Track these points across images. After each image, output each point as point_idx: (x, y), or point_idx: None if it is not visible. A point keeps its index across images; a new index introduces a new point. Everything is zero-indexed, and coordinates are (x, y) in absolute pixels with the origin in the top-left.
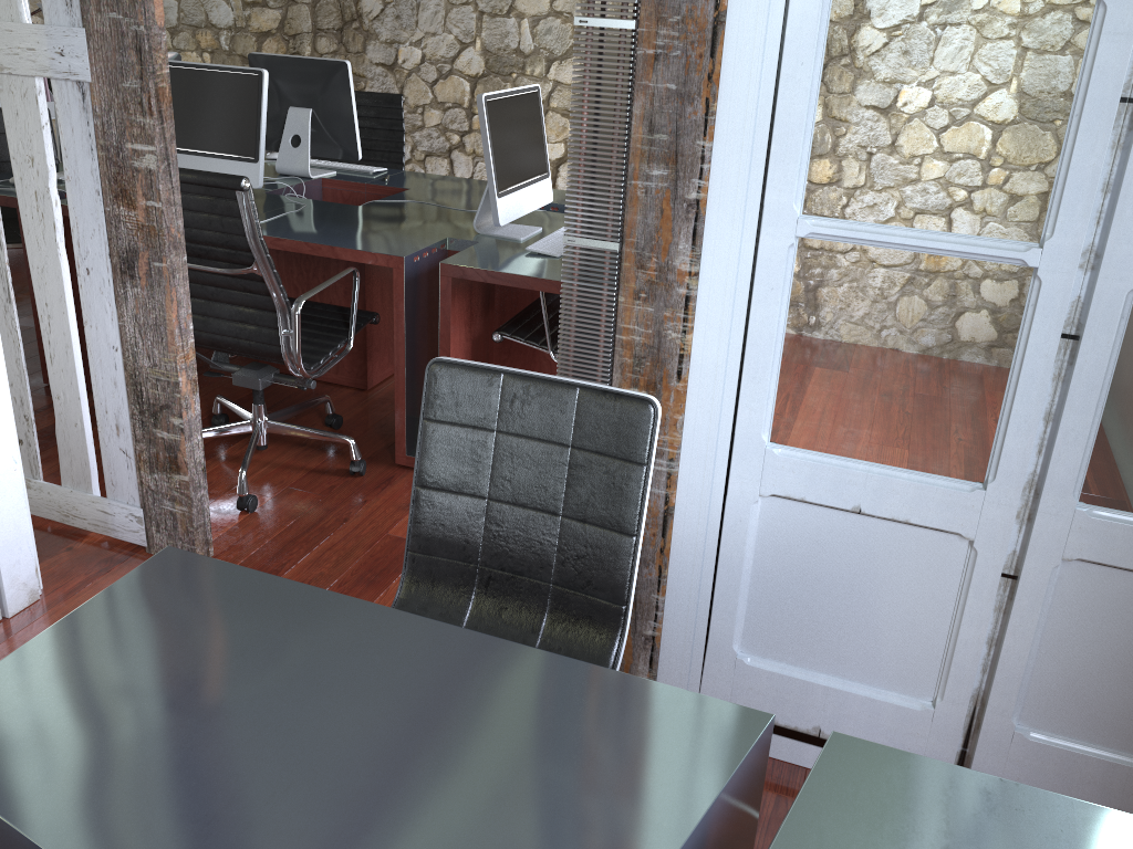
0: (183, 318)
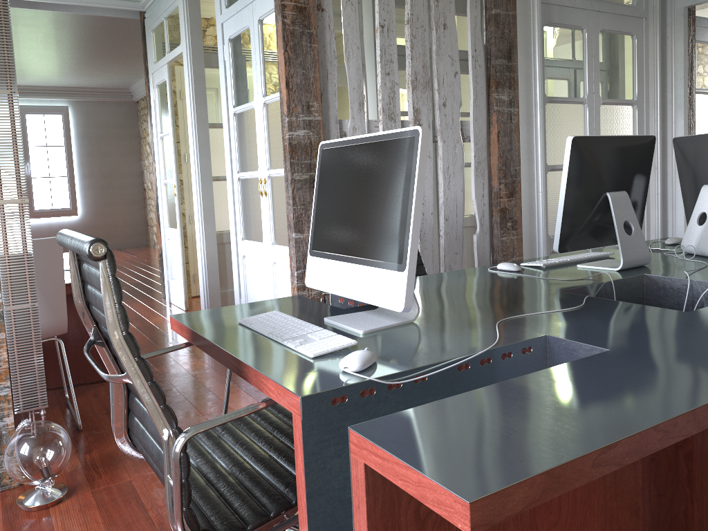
0: (292, 267)
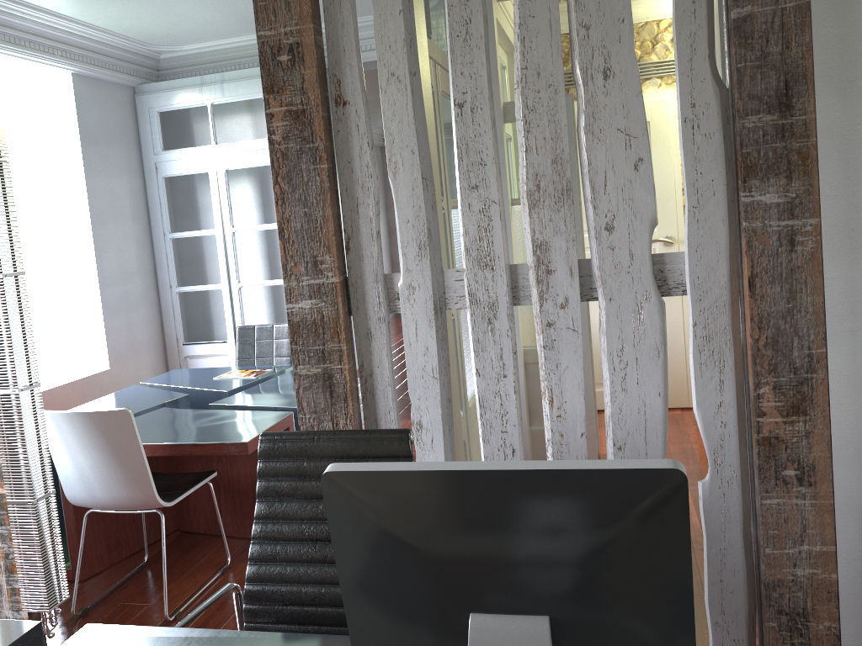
0: None
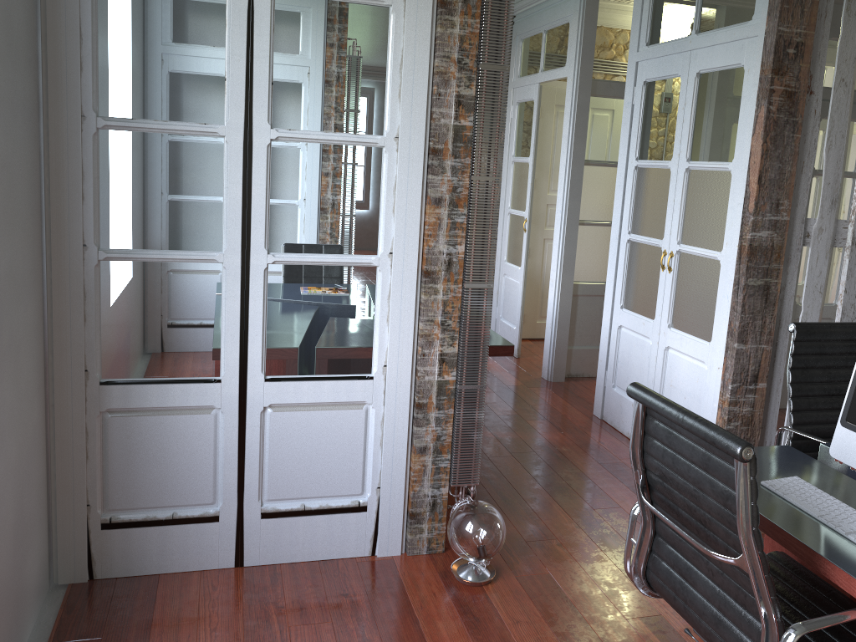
0: (726, 378)
